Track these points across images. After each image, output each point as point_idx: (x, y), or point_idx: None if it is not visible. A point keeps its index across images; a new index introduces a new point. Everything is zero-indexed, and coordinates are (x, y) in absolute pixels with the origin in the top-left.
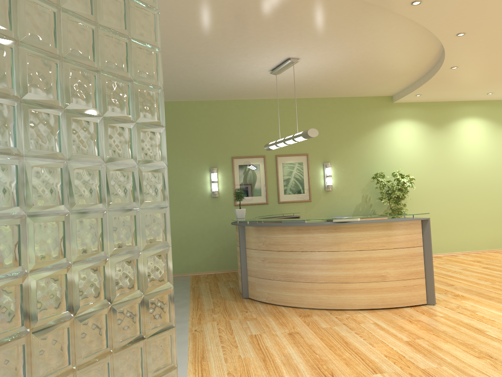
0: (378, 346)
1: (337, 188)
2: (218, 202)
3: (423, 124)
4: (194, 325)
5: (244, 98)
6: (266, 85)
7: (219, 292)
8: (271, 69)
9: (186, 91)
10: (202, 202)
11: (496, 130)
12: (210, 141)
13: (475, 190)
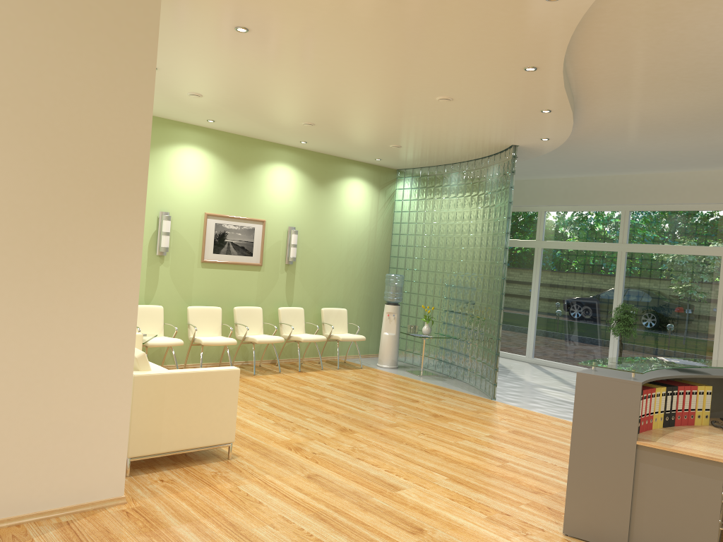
0: (522, 455)
1: None
2: None
3: None
4: None
5: None
6: None
7: None
8: None
9: None
10: None
11: None
12: None
13: None
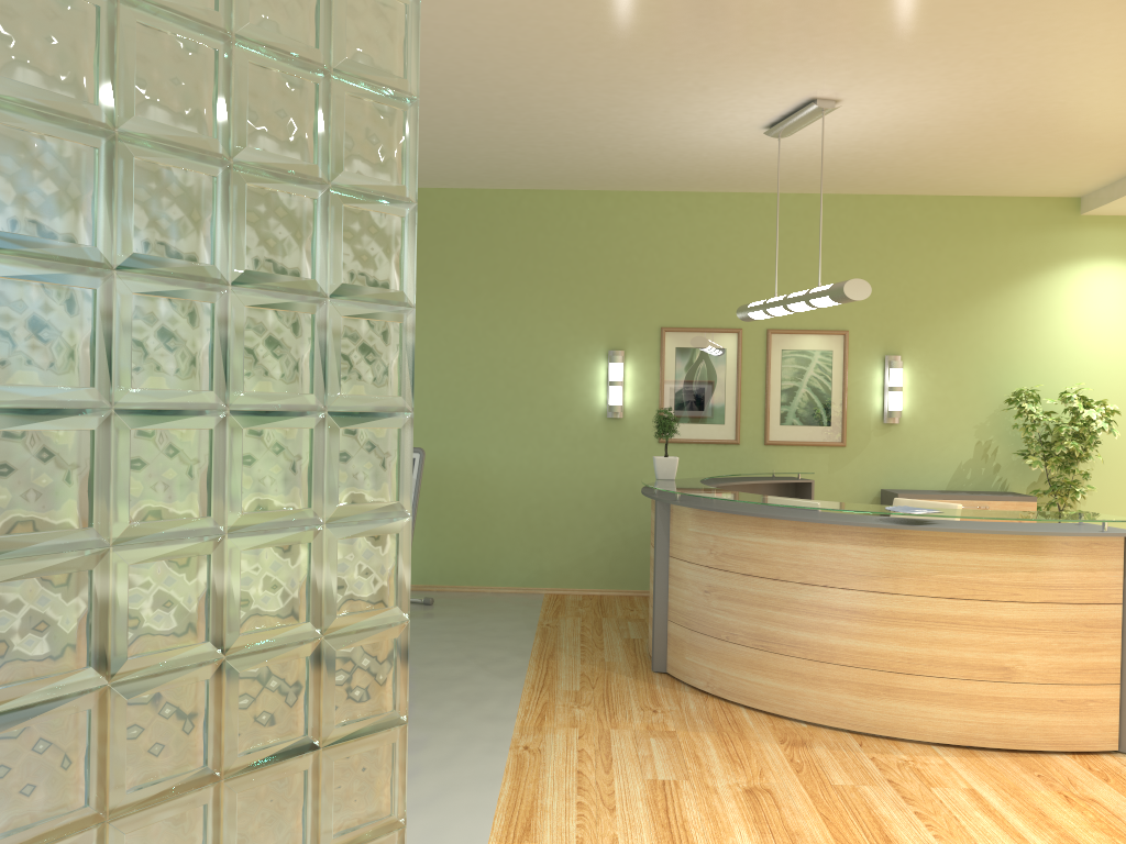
0: None
1: (914, 419)
2: (621, 432)
3: None
4: (526, 733)
5: (701, 189)
6: (756, 161)
7: (602, 648)
8: (767, 125)
9: (563, 167)
10: (584, 429)
11: None
12: (612, 287)
13: None
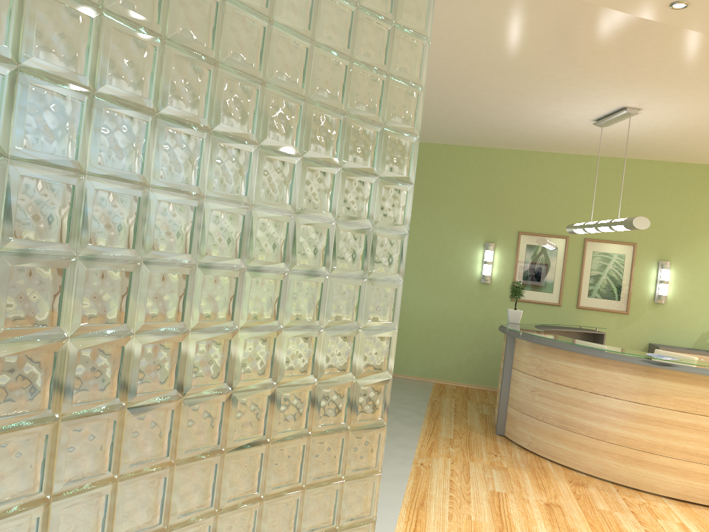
0: None
1: (675, 301)
2: (488, 292)
3: None
4: (422, 457)
5: (551, 150)
6: (587, 138)
7: (466, 417)
8: (595, 119)
9: (469, 134)
10: (466, 288)
11: None
12: (491, 205)
13: None
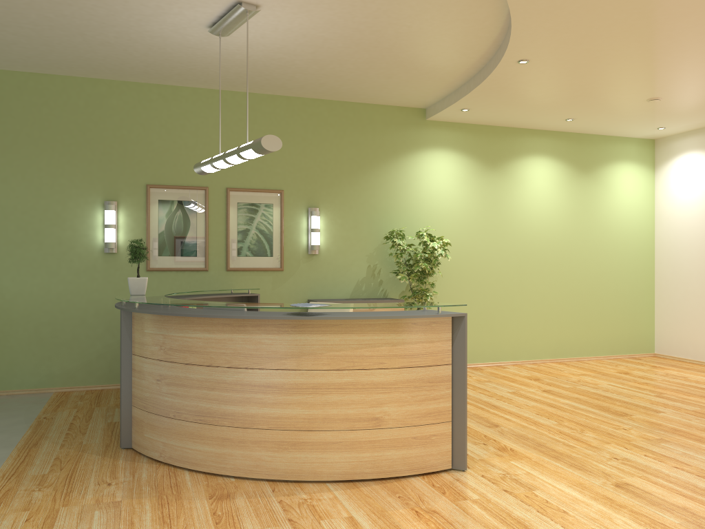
0: None
1: (328, 251)
2: (116, 264)
3: (469, 159)
4: None
5: (175, 83)
6: (210, 60)
7: (84, 433)
8: (211, 25)
9: (57, 52)
10: (86, 262)
11: (574, 179)
12: (107, 153)
13: (538, 268)
